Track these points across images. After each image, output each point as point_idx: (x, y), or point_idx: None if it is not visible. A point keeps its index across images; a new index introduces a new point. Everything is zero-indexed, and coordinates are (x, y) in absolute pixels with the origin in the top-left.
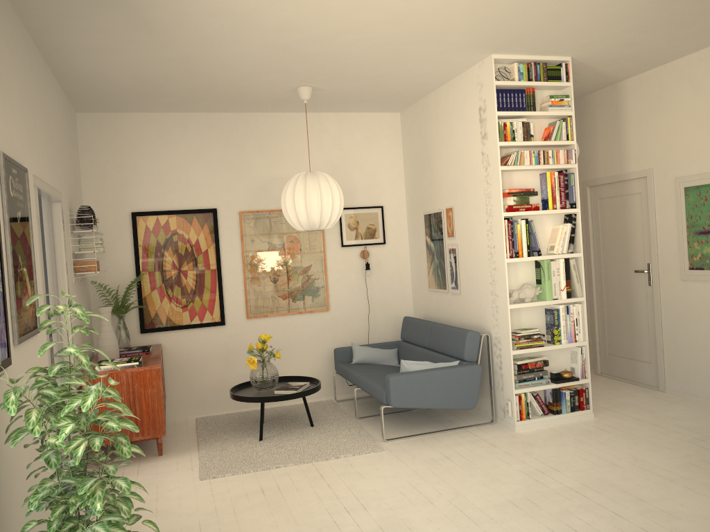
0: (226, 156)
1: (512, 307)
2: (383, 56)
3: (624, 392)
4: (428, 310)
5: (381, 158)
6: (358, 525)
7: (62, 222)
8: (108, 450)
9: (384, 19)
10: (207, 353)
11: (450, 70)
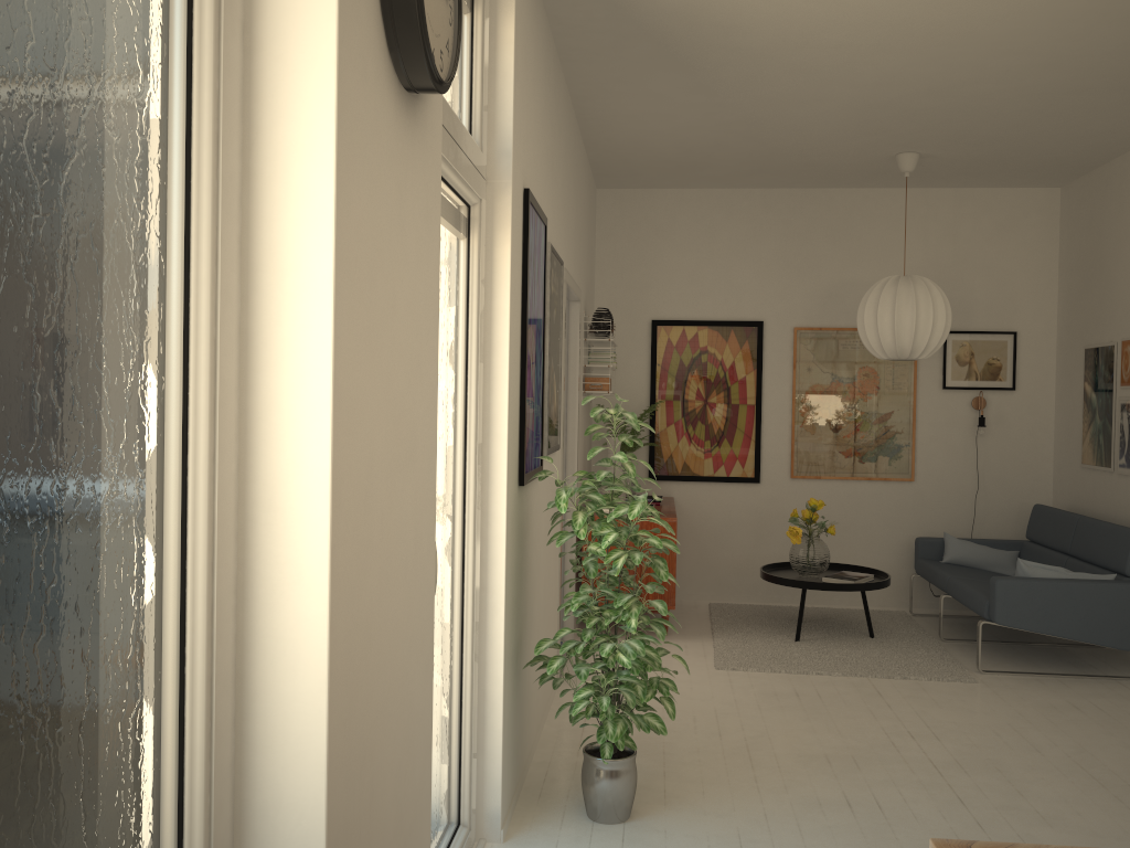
0: (783, 250)
1: None
2: (1033, 110)
3: None
4: (1077, 499)
5: (1020, 259)
6: (925, 752)
7: (579, 327)
8: None
9: (1035, 63)
10: (731, 519)
11: None
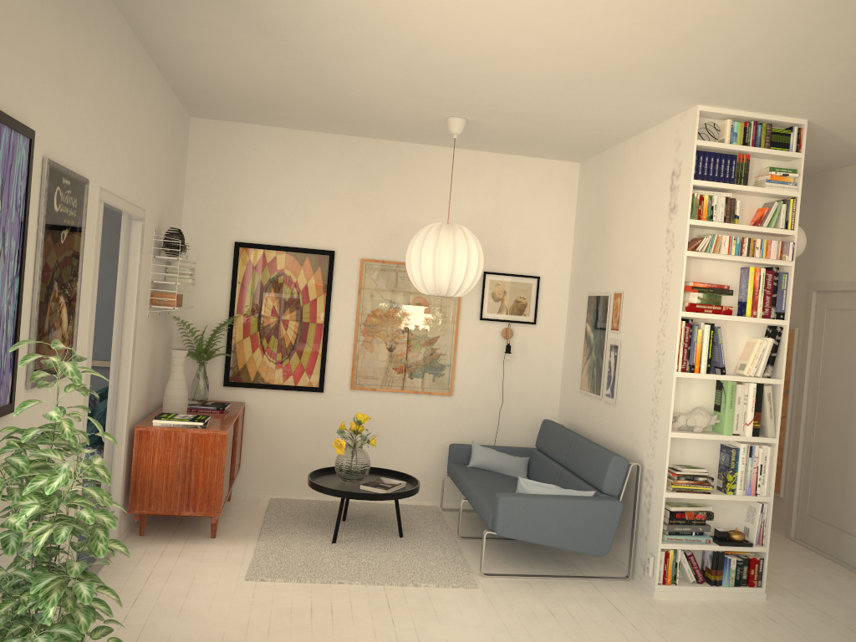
0: (356, 190)
1: (675, 436)
2: (554, 92)
3: (818, 571)
4: (575, 417)
5: (546, 217)
6: None
7: (140, 245)
8: (158, 519)
9: (552, 46)
10: (297, 423)
11: (642, 118)
